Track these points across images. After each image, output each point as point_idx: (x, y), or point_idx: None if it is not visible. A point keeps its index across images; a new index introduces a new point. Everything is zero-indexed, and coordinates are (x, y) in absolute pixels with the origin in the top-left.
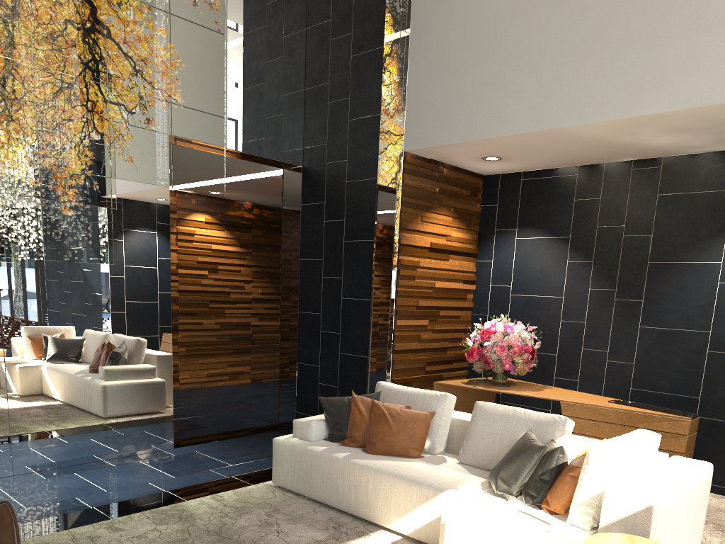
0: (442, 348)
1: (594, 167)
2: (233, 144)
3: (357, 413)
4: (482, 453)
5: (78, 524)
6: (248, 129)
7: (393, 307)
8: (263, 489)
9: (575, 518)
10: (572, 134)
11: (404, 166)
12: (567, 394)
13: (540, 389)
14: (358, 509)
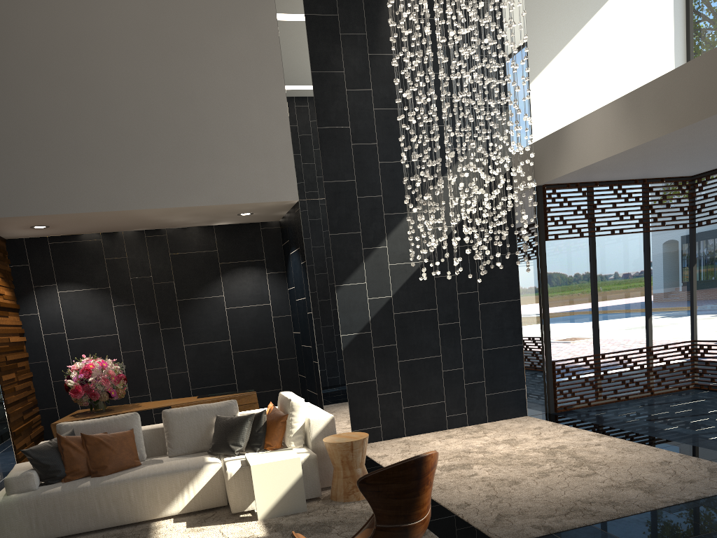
0: (25, 397)
1: (115, 234)
2: None
3: (71, 449)
4: (189, 442)
5: None
6: None
7: None
8: None
9: (294, 444)
10: (132, 214)
11: None
12: (162, 402)
13: (137, 405)
14: (124, 518)
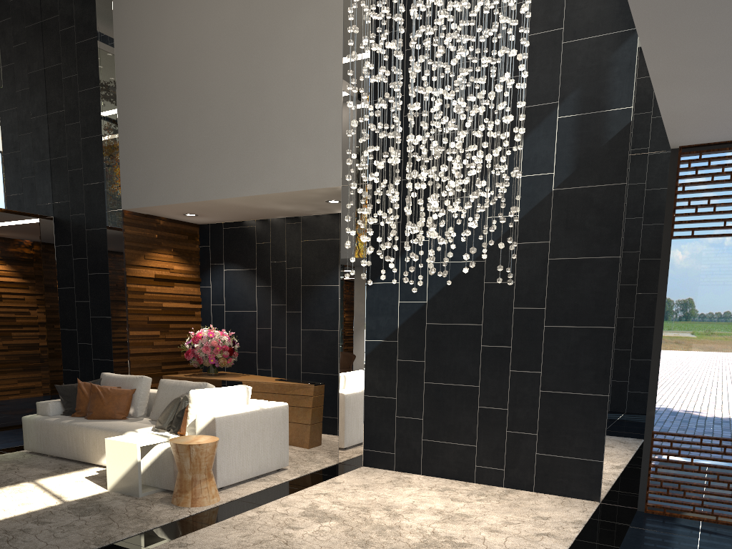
0: (176, 352)
1: (265, 221)
2: None
3: (81, 393)
4: (162, 411)
5: None
6: (0, 190)
7: (126, 321)
8: (16, 454)
9: (188, 434)
10: (225, 203)
11: (124, 220)
12: (254, 377)
13: (239, 376)
14: (79, 455)
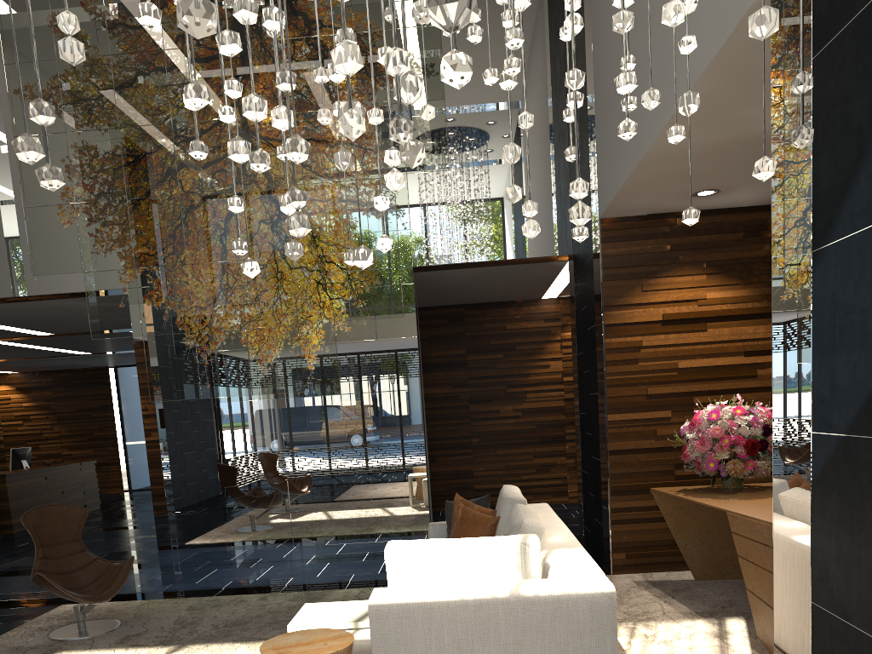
0: None
1: None
2: (481, 256)
3: (453, 516)
4: None
5: (256, 593)
6: (498, 237)
7: (604, 399)
8: None
9: None
10: (686, 150)
11: (601, 235)
12: None
13: (768, 497)
14: None
